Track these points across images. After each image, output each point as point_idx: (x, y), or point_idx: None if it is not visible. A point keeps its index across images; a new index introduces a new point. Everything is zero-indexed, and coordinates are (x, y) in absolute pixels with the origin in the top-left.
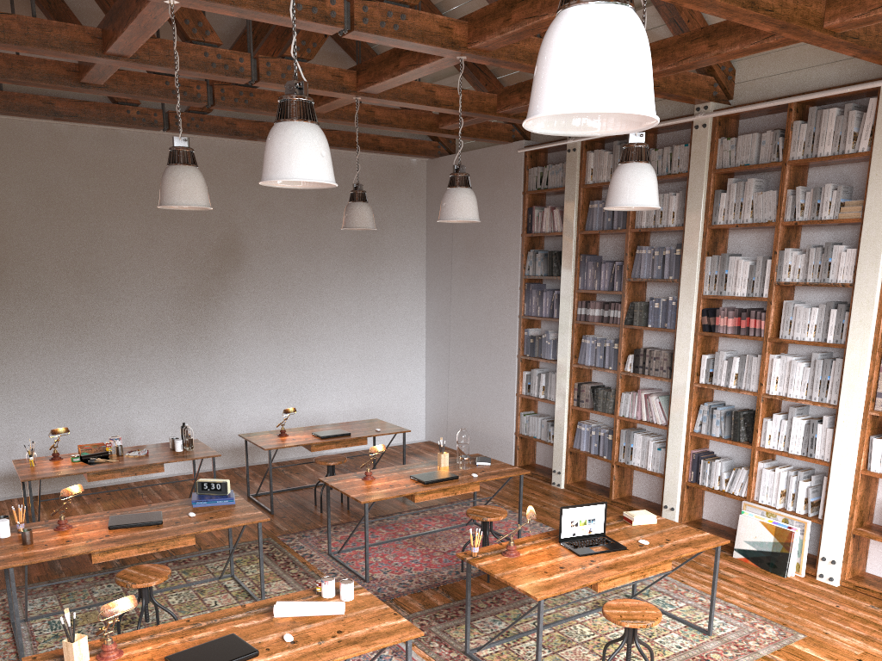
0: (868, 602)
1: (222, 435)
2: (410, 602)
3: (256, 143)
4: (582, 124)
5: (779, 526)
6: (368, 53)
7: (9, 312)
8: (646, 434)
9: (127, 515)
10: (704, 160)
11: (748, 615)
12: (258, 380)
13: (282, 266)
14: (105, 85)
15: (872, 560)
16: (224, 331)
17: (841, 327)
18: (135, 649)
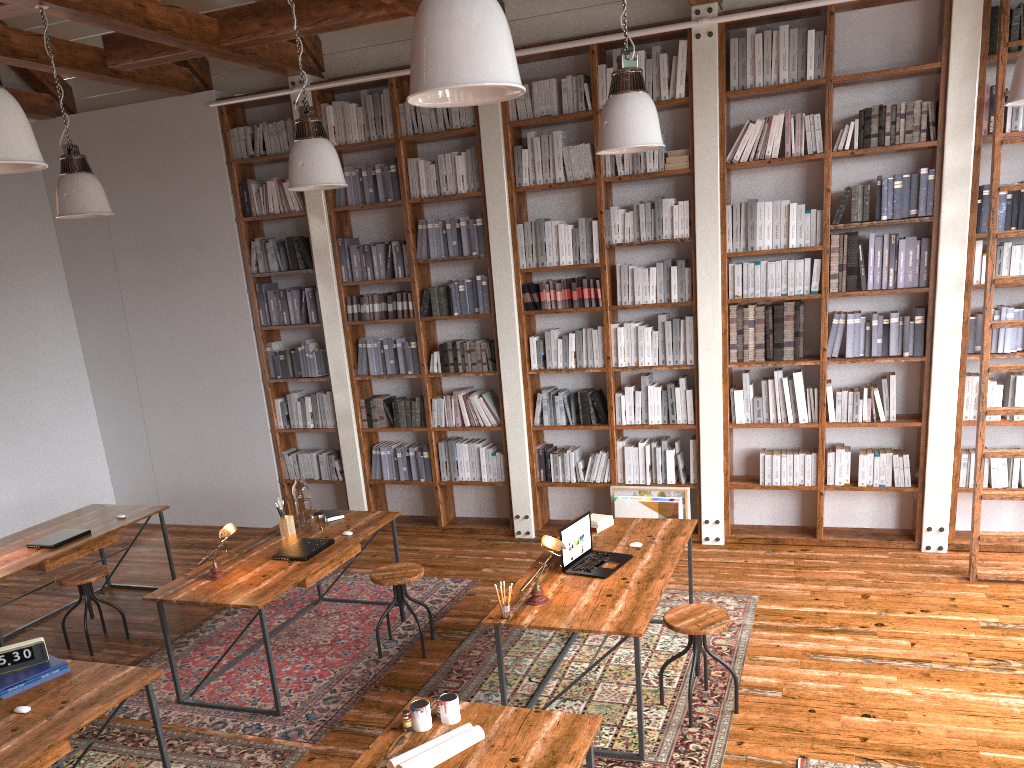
0: (761, 550)
1: None
2: (367, 716)
3: None
4: None
5: (661, 501)
6: None
7: None
8: (468, 441)
9: None
10: (498, 111)
11: (696, 595)
12: None
13: None
14: None
15: (738, 511)
16: None
17: (684, 284)
18: None
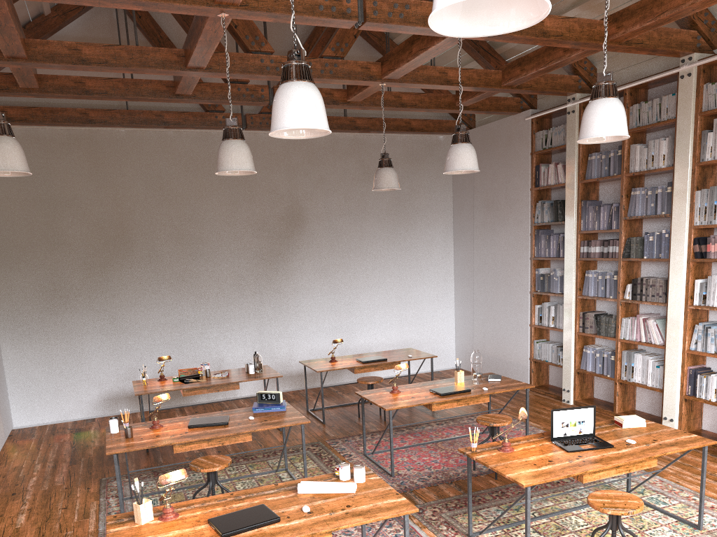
0: None
1: (290, 364)
2: (426, 493)
3: None
4: (491, 24)
5: None
6: None
7: (133, 273)
8: (646, 354)
9: (203, 418)
10: (691, 105)
11: None
12: (318, 320)
13: (334, 229)
14: (193, 95)
15: None
16: (290, 282)
17: None
18: (188, 513)
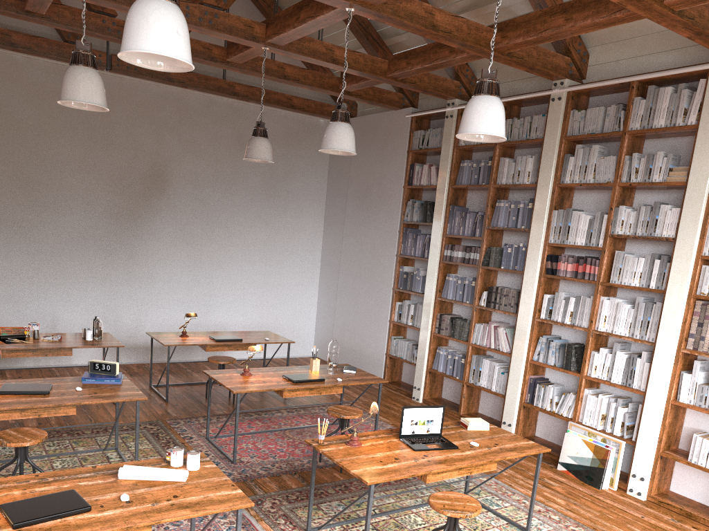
0: (669, 516)
1: (137, 335)
2: (268, 484)
3: (187, 91)
4: None
5: (598, 444)
6: None
7: None
8: (493, 360)
9: (19, 384)
10: (558, 128)
11: (563, 518)
12: (173, 291)
13: (201, 196)
14: (48, 16)
15: (675, 480)
16: (146, 246)
17: (662, 275)
18: None
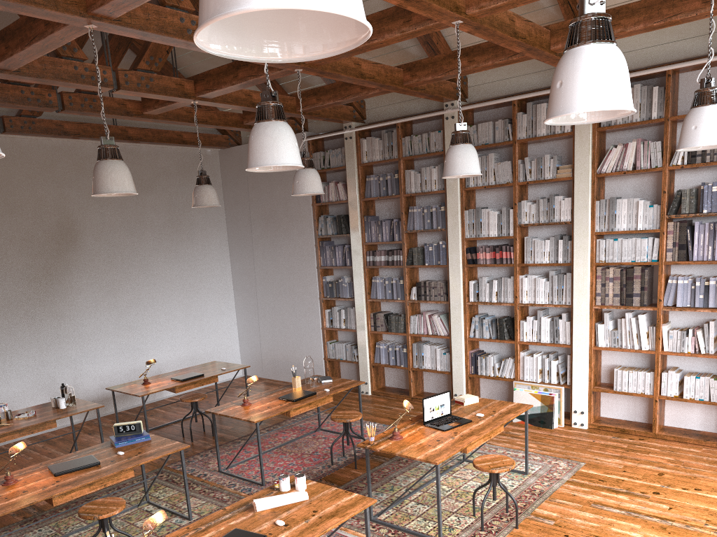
0: (610, 435)
1: (77, 393)
2: None
3: (79, 141)
4: (566, 117)
5: (543, 394)
6: (166, 65)
7: None
8: (431, 344)
9: (64, 463)
10: None
11: (543, 457)
12: (103, 342)
13: (112, 243)
14: None
15: (603, 408)
16: (69, 303)
17: (566, 251)
18: None
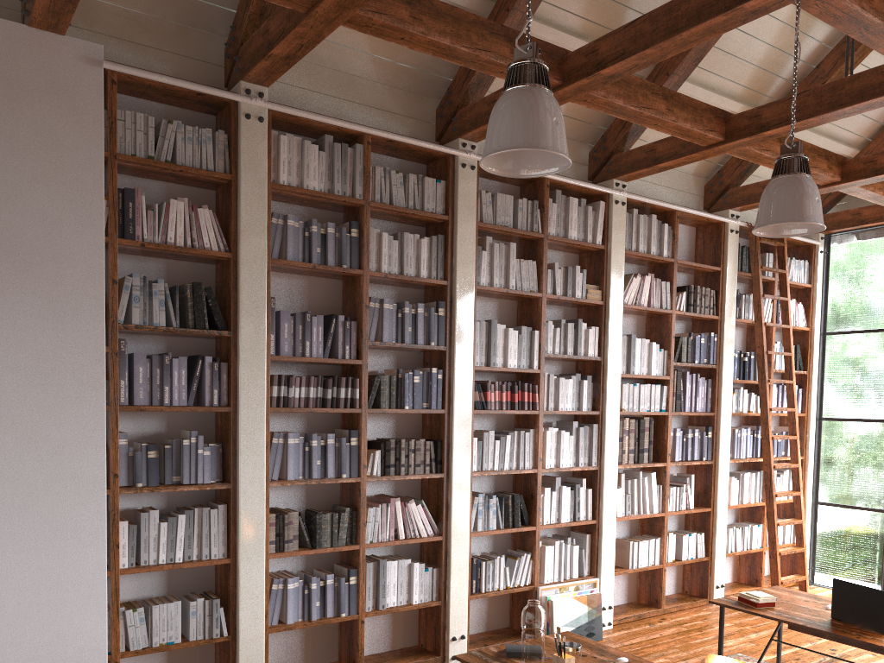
0: (643, 625)
1: None
2: None
3: None
4: None
5: (584, 594)
6: None
7: None
8: (387, 559)
9: None
10: (475, 208)
11: None
12: None
13: None
14: None
15: None
16: None
17: (590, 396)
18: None
